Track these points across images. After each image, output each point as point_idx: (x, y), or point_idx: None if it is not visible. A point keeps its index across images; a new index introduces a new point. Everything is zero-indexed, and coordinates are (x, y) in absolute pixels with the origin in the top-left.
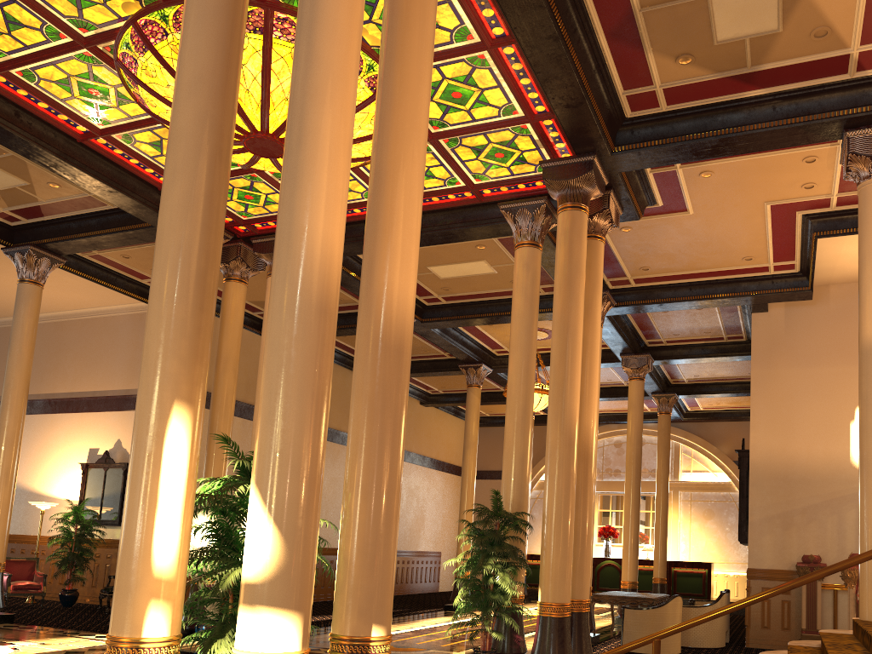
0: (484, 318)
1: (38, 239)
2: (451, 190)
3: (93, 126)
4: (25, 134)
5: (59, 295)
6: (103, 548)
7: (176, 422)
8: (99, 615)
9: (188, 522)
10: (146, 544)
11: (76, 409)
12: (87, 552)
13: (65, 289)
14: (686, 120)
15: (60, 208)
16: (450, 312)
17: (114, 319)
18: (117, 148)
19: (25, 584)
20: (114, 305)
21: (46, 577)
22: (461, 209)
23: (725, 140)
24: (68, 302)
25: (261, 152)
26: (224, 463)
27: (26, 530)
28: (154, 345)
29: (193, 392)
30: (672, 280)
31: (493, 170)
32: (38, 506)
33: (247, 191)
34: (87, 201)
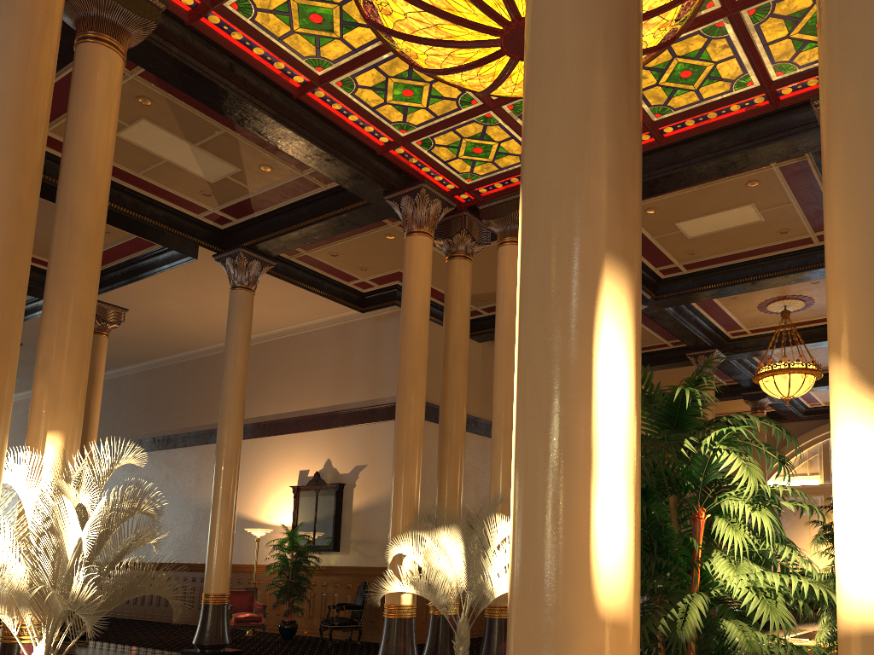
0: (736, 285)
1: (248, 240)
2: (738, 96)
3: (311, 72)
4: (239, 91)
5: (264, 313)
6: (318, 576)
7: (611, 300)
8: (322, 649)
9: (639, 503)
10: (579, 549)
11: (284, 430)
12: (304, 580)
13: (270, 304)
14: None
15: (270, 199)
16: (691, 283)
17: (317, 334)
18: (336, 102)
19: (246, 616)
20: (317, 318)
21: (265, 608)
22: (745, 124)
23: None
24: (272, 320)
25: (521, 53)
26: (459, 470)
27: (242, 559)
28: (554, 156)
29: (631, 243)
30: None
31: (806, 53)
32: (254, 533)
33: (477, 141)
34: (298, 185)
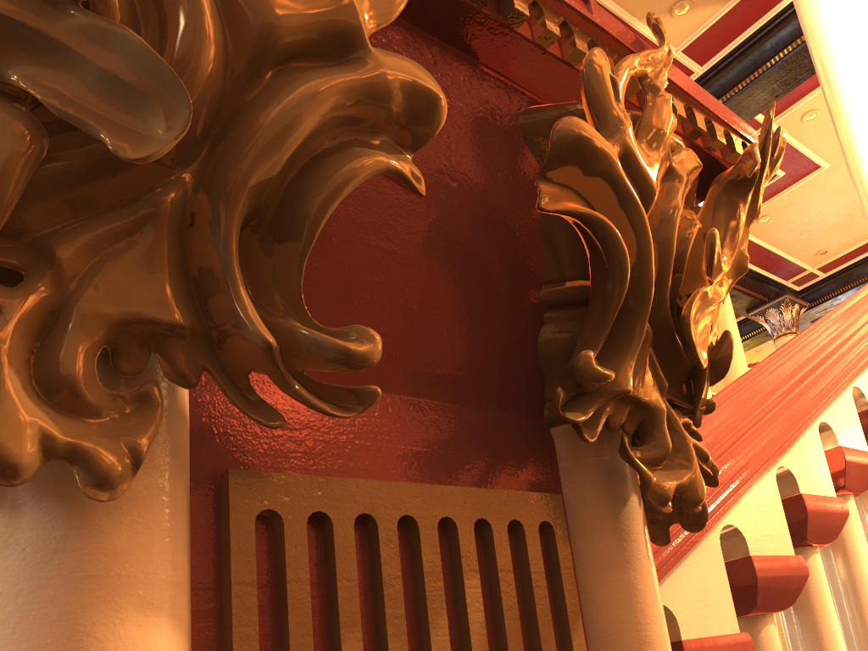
0: None
1: None
2: None
3: None
4: None
5: None
6: None
7: None
8: None
9: None
10: None
11: None
12: None
13: None
14: (732, 69)
15: None
16: None
17: None
18: None
19: None
20: None
21: None
22: None
23: (785, 66)
24: None
25: None
26: None
27: None
28: None
29: None
30: (867, 251)
31: None
32: None
33: None
34: None
